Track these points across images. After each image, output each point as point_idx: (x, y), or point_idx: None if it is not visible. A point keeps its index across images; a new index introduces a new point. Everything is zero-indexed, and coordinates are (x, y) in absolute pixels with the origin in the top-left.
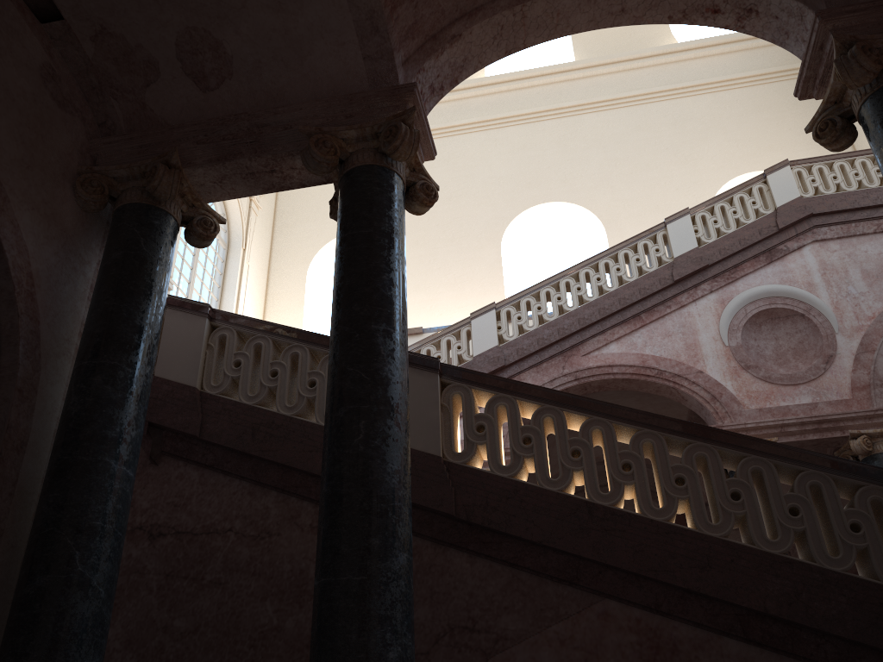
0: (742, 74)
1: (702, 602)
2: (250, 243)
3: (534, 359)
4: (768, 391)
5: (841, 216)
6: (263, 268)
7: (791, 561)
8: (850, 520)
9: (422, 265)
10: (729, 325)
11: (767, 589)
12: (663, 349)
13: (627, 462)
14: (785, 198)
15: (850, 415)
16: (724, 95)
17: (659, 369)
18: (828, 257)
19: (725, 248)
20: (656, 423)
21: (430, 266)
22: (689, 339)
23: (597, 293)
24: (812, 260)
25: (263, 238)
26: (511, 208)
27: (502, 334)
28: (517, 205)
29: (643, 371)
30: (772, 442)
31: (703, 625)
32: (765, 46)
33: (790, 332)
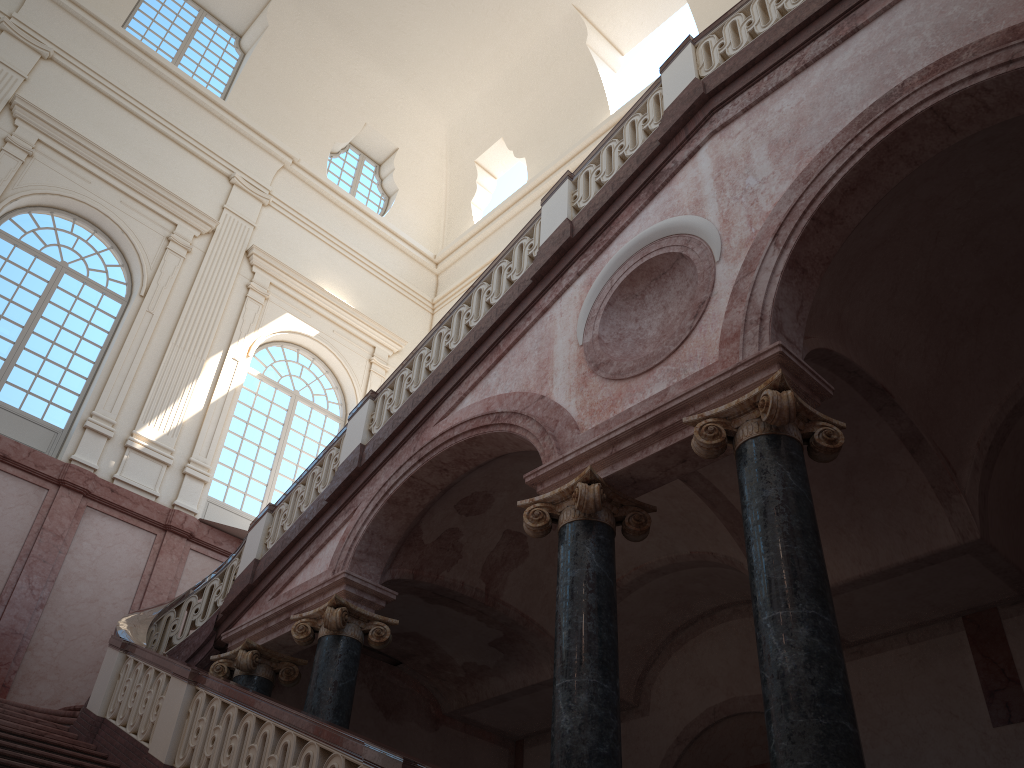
0: None
1: None
2: None
3: (389, 449)
4: (615, 395)
5: (747, 76)
6: None
7: None
8: None
9: None
10: (591, 312)
11: None
12: (515, 381)
13: None
14: (677, 92)
15: (697, 390)
16: None
17: (496, 412)
18: (727, 147)
19: (595, 204)
20: None
21: None
22: (544, 354)
23: (463, 335)
24: (707, 164)
25: None
26: None
27: (372, 428)
28: None
29: (482, 421)
30: None
31: None
32: None
33: (681, 288)
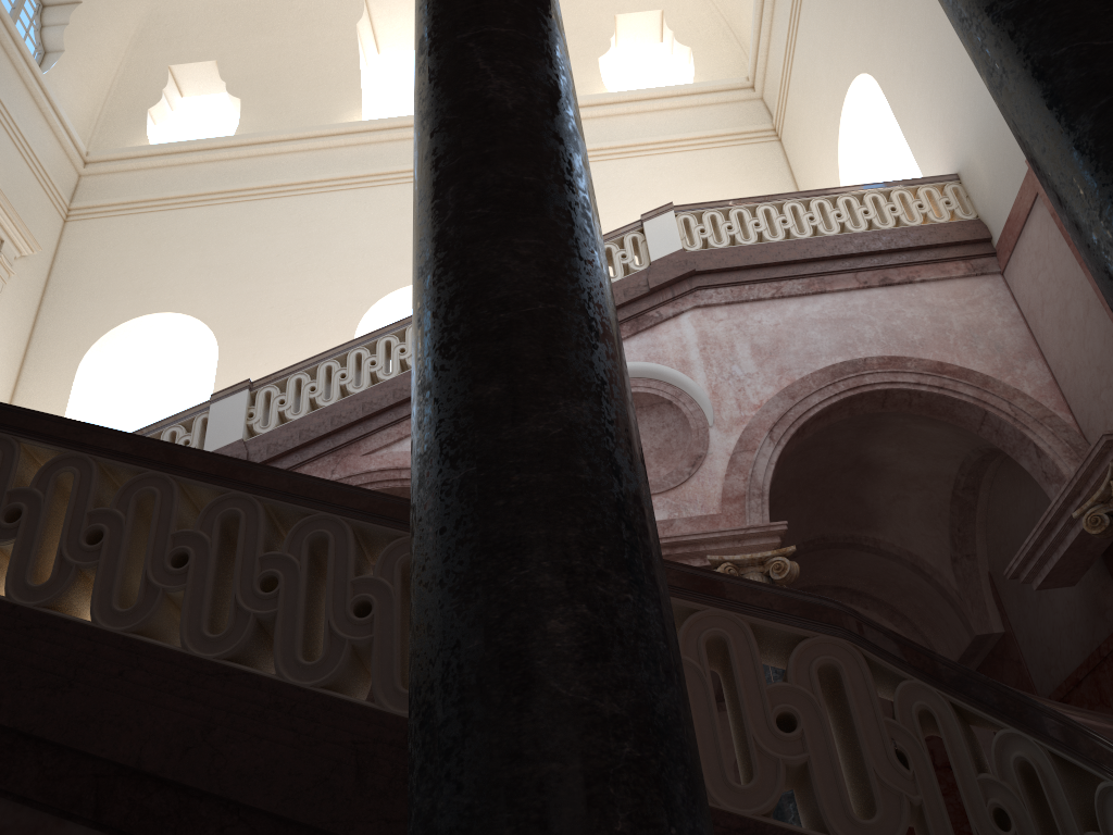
0: (684, 135)
1: (43, 754)
2: None
3: (292, 460)
4: None
5: (732, 276)
6: (11, 358)
7: (229, 672)
8: (358, 596)
9: (244, 360)
10: None
11: (158, 723)
12: None
13: (17, 507)
14: (664, 251)
15: (713, 535)
16: (661, 159)
17: None
18: (711, 327)
19: None
20: (93, 441)
21: (254, 362)
22: None
23: (397, 369)
24: (691, 332)
25: (17, 316)
26: (375, 288)
27: (253, 425)
28: (384, 285)
29: None
30: (273, 469)
31: (32, 800)
32: (714, 103)
33: (655, 426)
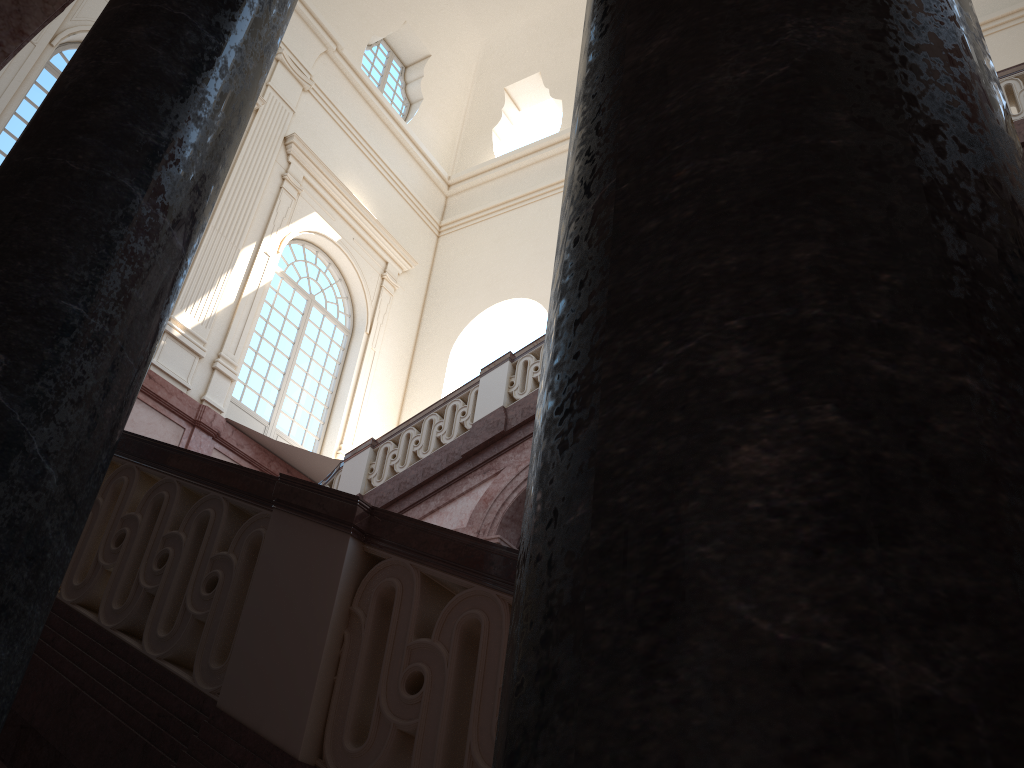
0: (1007, 9)
1: None
2: (378, 327)
3: None
4: None
5: None
6: (403, 354)
7: (114, 642)
8: (212, 572)
9: None
10: None
11: (52, 685)
12: None
13: None
14: None
15: None
16: None
17: None
18: None
19: None
20: None
21: None
22: None
23: None
24: None
25: (404, 320)
26: None
27: (513, 392)
28: None
29: None
30: (195, 454)
31: None
32: None
33: None
